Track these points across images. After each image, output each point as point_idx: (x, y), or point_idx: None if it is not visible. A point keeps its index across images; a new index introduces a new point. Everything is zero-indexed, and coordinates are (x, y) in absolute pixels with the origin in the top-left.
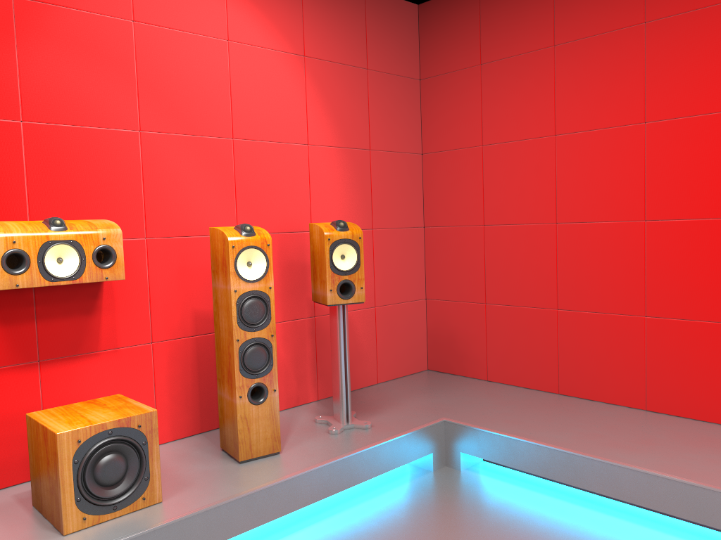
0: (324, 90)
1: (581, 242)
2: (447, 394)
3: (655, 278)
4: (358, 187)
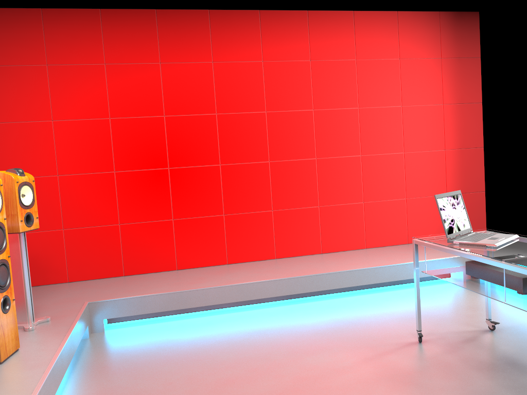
0: None
1: (132, 182)
2: (58, 293)
3: (176, 198)
4: None
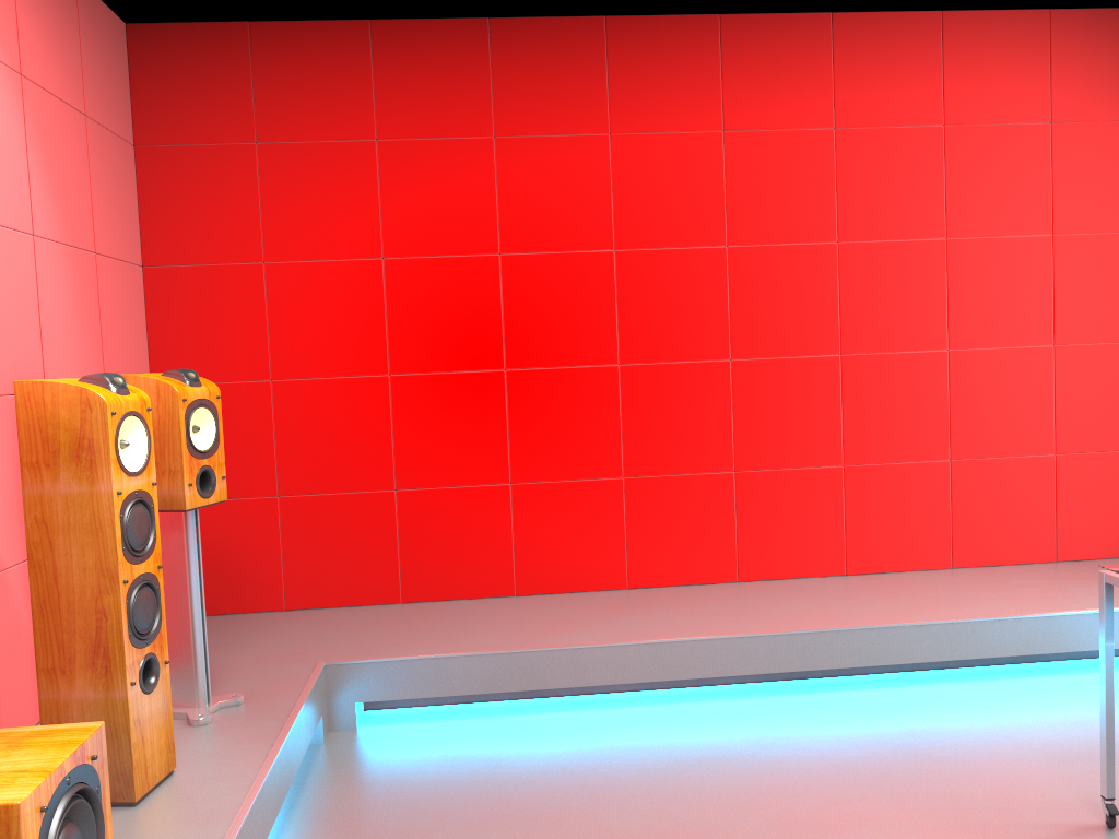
0: (45, 141)
1: (425, 399)
2: (264, 637)
3: (520, 436)
4: (88, 316)
